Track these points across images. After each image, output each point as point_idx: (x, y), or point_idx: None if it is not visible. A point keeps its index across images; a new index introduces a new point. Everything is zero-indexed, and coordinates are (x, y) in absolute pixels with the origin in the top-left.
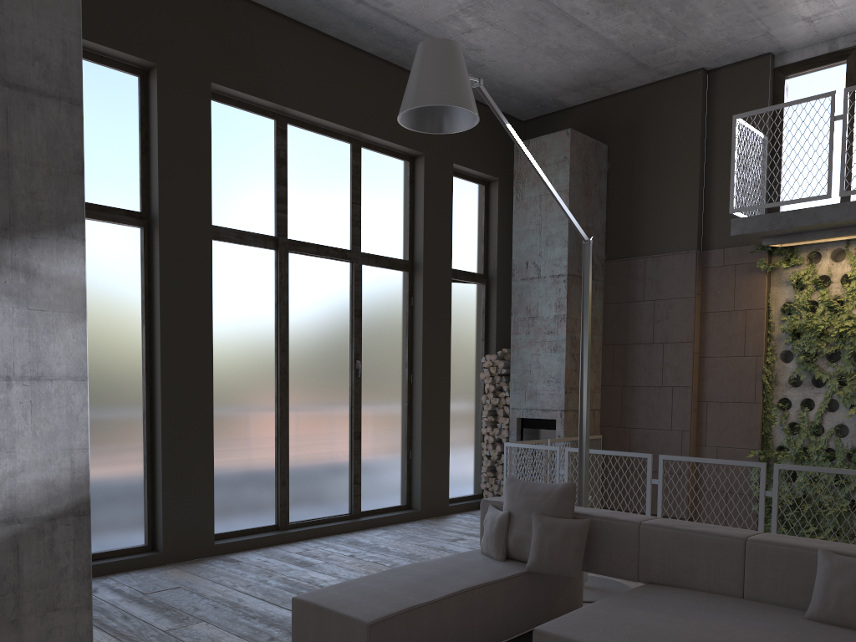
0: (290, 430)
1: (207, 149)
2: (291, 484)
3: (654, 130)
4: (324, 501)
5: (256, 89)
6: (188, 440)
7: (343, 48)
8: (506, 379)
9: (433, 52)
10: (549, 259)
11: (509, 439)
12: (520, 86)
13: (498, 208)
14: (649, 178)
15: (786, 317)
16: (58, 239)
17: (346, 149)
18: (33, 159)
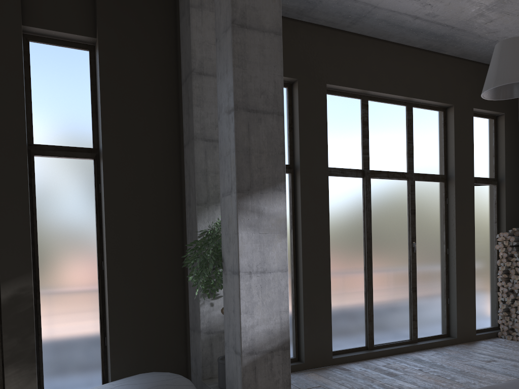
0: (373, 287)
1: (325, 123)
2: (374, 321)
3: None
4: (394, 332)
5: (351, 83)
6: (317, 296)
7: (401, 48)
8: (516, 249)
9: (510, 47)
10: None
11: None
12: None
13: (505, 133)
14: None
15: None
16: (272, 192)
17: (403, 109)
18: (260, 149)
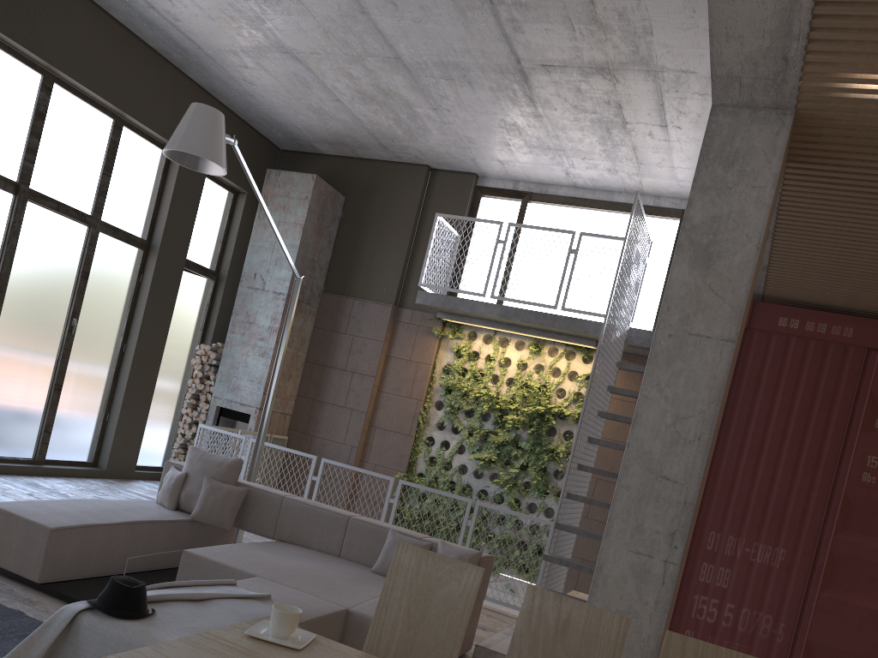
0: None
1: None
2: None
3: (383, 199)
4: (9, 442)
5: (30, 43)
6: None
7: (127, 35)
8: (215, 370)
9: (202, 114)
10: (275, 277)
11: (206, 423)
12: (283, 123)
13: (242, 218)
14: (371, 236)
15: (445, 375)
16: None
17: (108, 123)
18: None
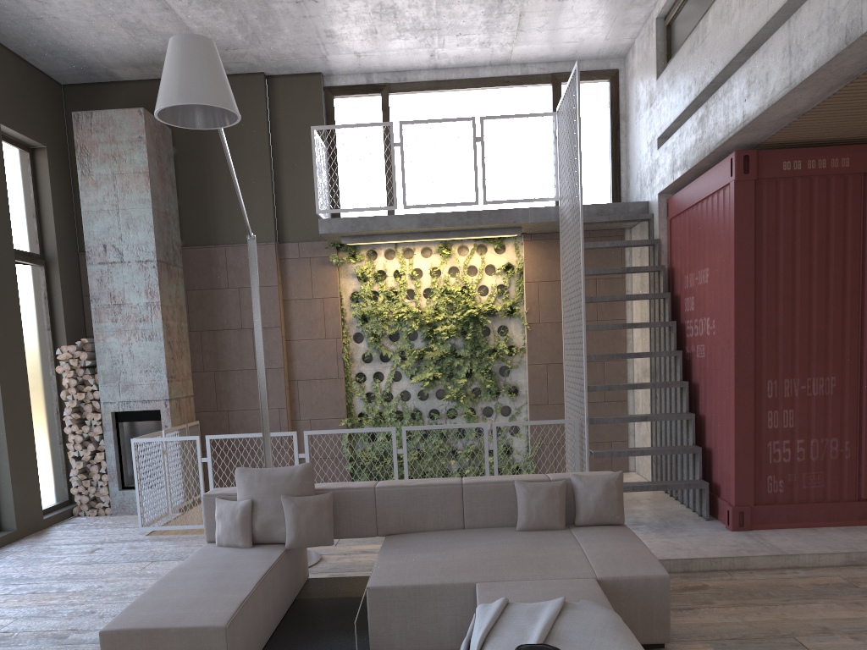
0: None
1: None
2: None
3: None
4: None
5: None
6: None
7: None
8: (91, 372)
9: (199, 49)
10: (133, 243)
11: (104, 435)
12: (75, 49)
13: (50, 181)
14: (221, 169)
15: (355, 304)
16: None
17: None
18: None
